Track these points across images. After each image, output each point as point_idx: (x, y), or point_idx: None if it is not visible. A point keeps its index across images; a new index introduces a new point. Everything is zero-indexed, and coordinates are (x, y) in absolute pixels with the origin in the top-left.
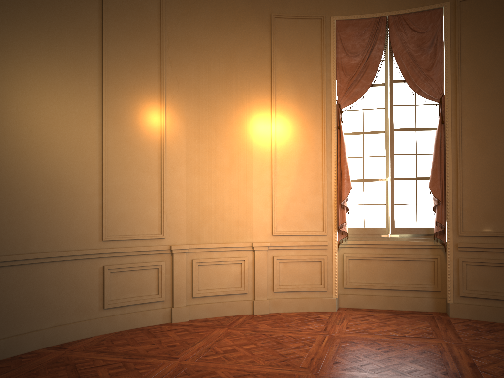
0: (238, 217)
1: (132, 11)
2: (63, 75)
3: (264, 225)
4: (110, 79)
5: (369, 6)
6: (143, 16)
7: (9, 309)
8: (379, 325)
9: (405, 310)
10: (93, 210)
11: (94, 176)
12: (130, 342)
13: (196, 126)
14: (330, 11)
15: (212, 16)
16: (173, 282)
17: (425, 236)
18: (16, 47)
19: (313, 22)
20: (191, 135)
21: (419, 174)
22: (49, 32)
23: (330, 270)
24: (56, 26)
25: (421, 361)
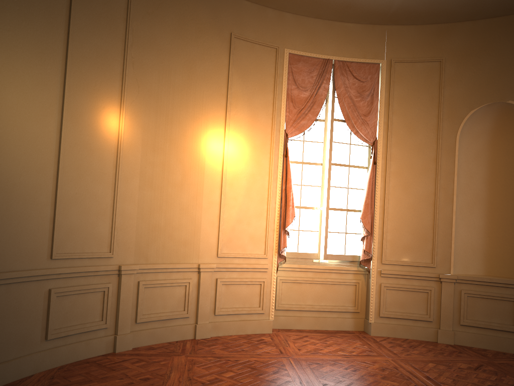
0: (186, 237)
1: None
2: (27, 58)
3: (210, 246)
4: (73, 71)
5: (319, 47)
6: (110, 6)
7: None
8: (323, 345)
9: (330, 329)
10: (44, 223)
11: (48, 182)
12: (91, 379)
13: (153, 136)
14: (284, 43)
15: (176, 22)
16: (120, 306)
17: (350, 262)
18: None
19: (268, 50)
20: (147, 145)
21: (349, 207)
22: (17, 4)
23: (268, 293)
24: None
25: (389, 377)
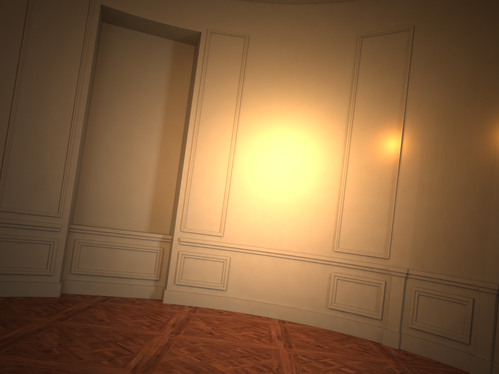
0: (469, 248)
1: (382, 53)
2: (319, 123)
3: None
4: (356, 117)
5: None
6: (391, 54)
7: (262, 284)
8: None
9: None
10: (329, 225)
11: (334, 198)
12: (313, 335)
13: (433, 146)
14: None
15: (463, 23)
16: (389, 304)
17: None
18: (288, 112)
19: None
20: (426, 156)
21: None
22: (312, 95)
23: None
24: (318, 89)
25: None
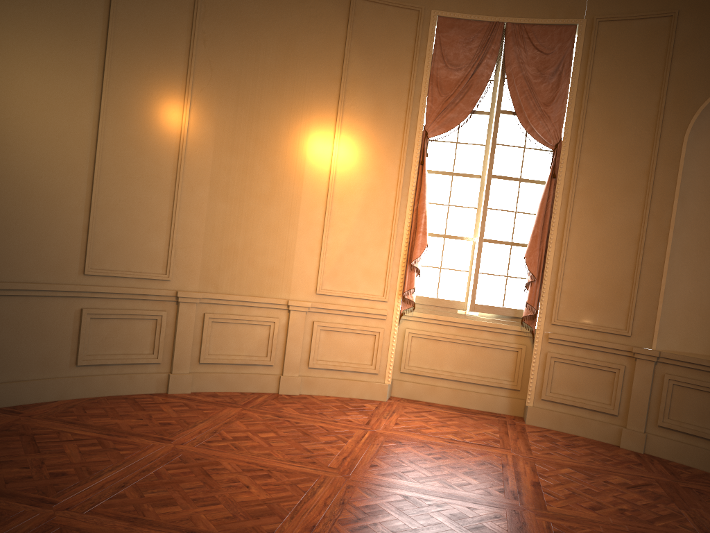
0: (273, 264)
1: None
2: (50, 38)
3: (306, 278)
4: (116, 52)
5: (484, 4)
6: None
7: None
8: (436, 425)
9: (474, 409)
10: (74, 232)
11: (80, 185)
12: (109, 414)
13: (230, 134)
14: (431, 2)
15: None
16: (176, 340)
17: (511, 319)
18: None
19: (407, 14)
20: (221, 145)
21: (515, 239)
22: None
23: (385, 348)
24: None
25: (477, 474)
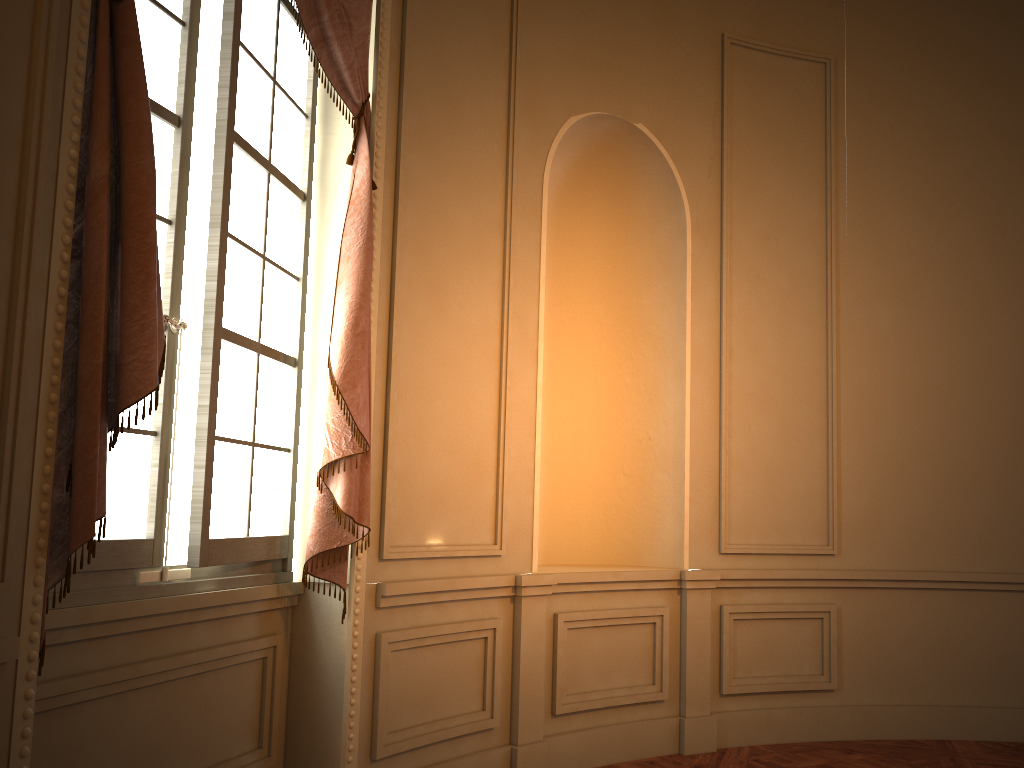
0: None
1: None
2: None
3: None
4: None
5: None
6: None
7: None
8: None
9: None
10: None
11: None
12: None
13: None
14: None
15: None
16: None
17: (253, 568)
18: None
19: None
20: None
21: (264, 336)
22: None
23: None
24: None
25: None
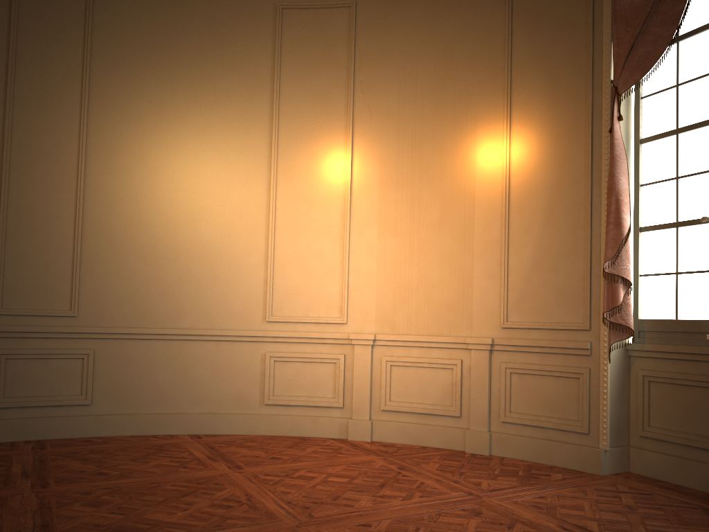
0: (450, 298)
1: (314, 36)
2: (227, 132)
3: (489, 310)
4: (283, 126)
5: None
6: (327, 38)
7: (155, 385)
8: (607, 508)
9: None
10: (256, 285)
11: (259, 244)
12: (255, 446)
13: (394, 168)
14: None
15: (421, 6)
16: (353, 384)
17: None
18: (174, 113)
19: None
20: (386, 181)
21: None
22: (212, 88)
23: (595, 397)
24: (220, 80)
25: None
